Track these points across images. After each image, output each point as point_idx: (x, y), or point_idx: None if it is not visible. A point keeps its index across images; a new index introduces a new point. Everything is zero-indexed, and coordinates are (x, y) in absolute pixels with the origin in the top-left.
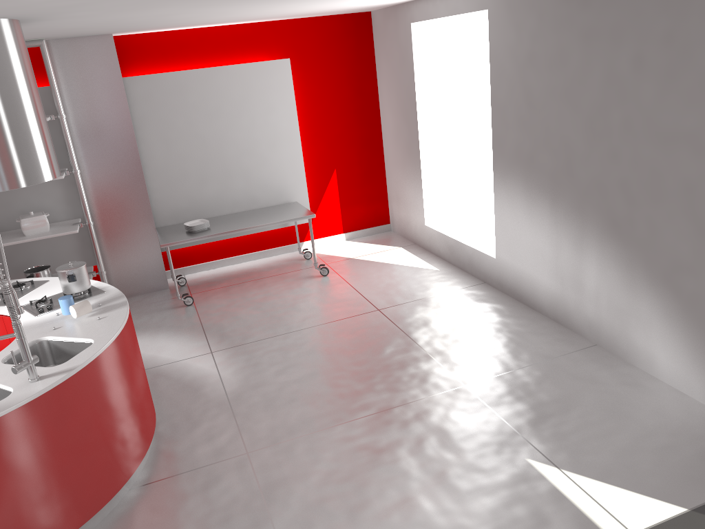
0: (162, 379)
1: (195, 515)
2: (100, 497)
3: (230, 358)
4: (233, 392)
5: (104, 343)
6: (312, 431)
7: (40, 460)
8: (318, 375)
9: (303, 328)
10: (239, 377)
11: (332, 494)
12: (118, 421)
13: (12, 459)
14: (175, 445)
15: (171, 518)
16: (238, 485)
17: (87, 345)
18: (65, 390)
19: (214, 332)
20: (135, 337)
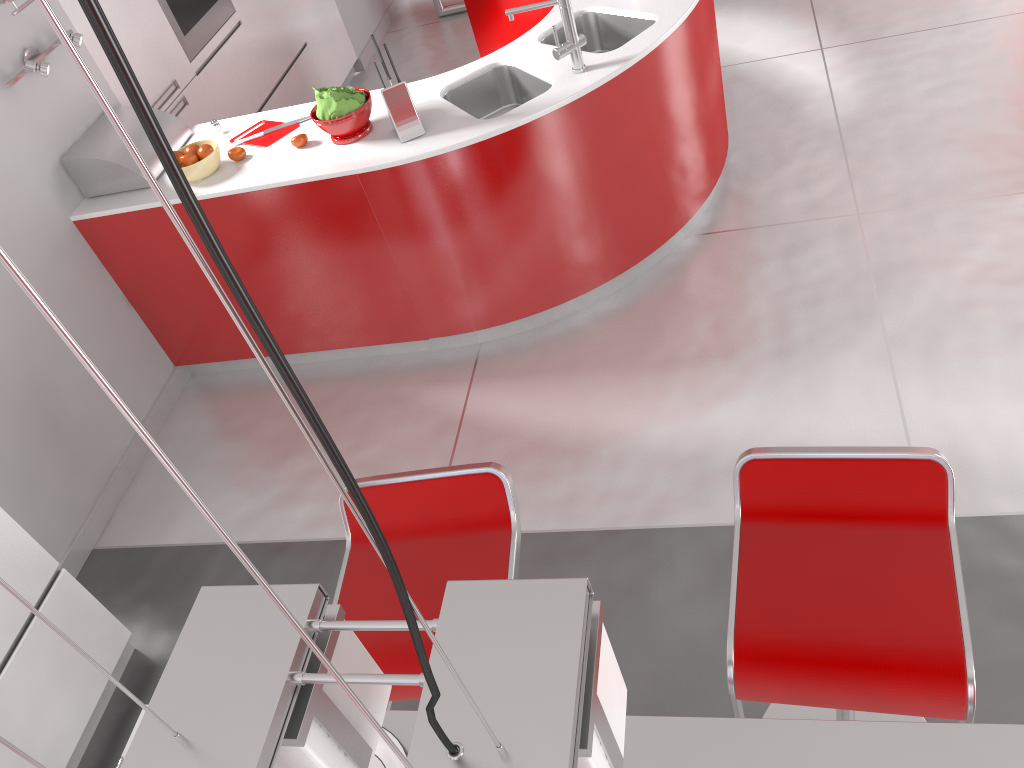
0: (740, 85)
1: (770, 287)
2: (650, 240)
3: (850, 61)
4: (848, 118)
5: (672, 23)
6: (971, 197)
7: (583, 181)
8: (1002, 105)
9: (990, 16)
10: (862, 94)
11: (986, 298)
12: (679, 143)
13: (551, 175)
14: (752, 186)
15: (737, 284)
16: (837, 258)
17: (646, 24)
18: (616, 89)
19: (829, 14)
20: (713, 15)
